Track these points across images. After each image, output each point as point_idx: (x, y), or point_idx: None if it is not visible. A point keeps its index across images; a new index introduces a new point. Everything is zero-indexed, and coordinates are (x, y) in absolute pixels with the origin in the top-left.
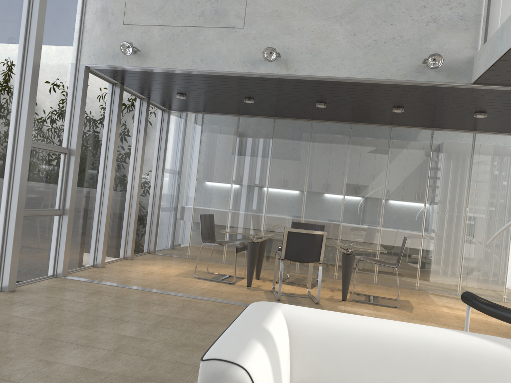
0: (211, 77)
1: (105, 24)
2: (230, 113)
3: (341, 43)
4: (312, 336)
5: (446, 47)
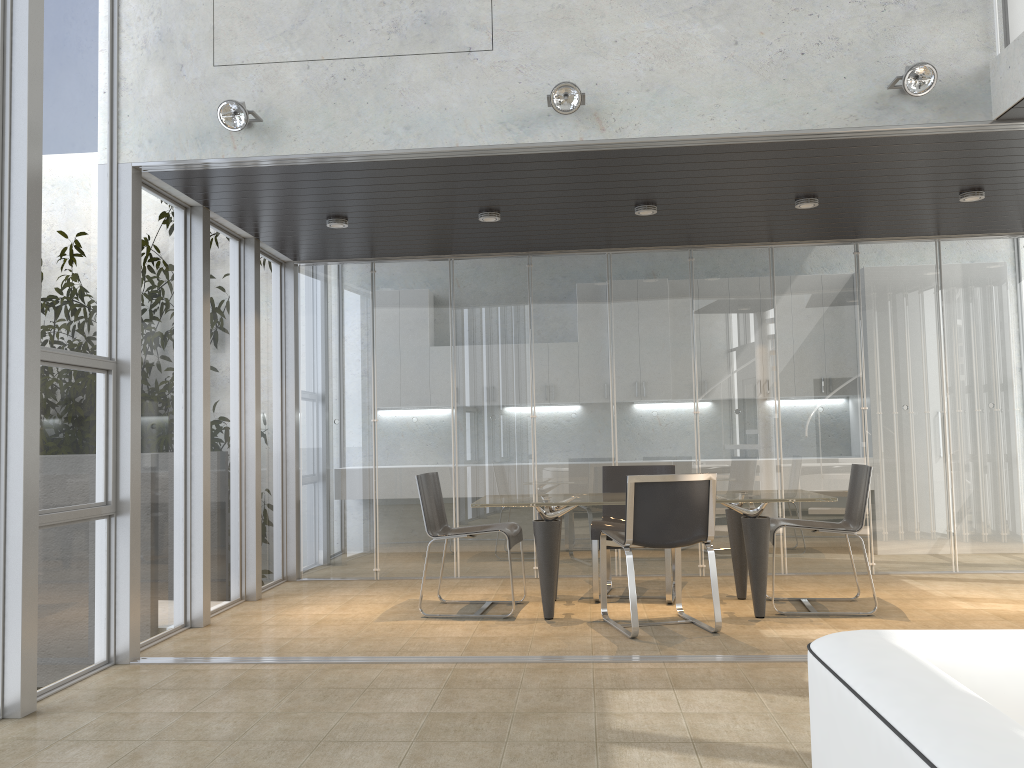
0: (424, 166)
1: (169, 70)
2: (433, 255)
3: (710, 62)
4: (1023, 700)
5: (931, 52)
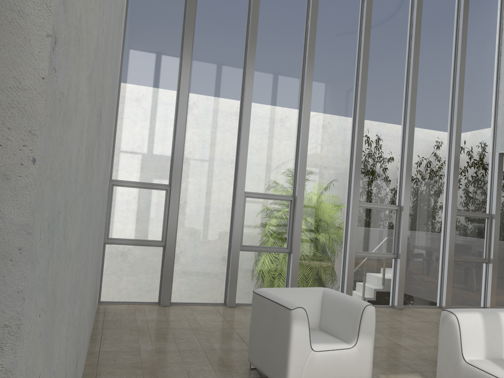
0: None
1: None
2: None
3: None
4: None
5: None
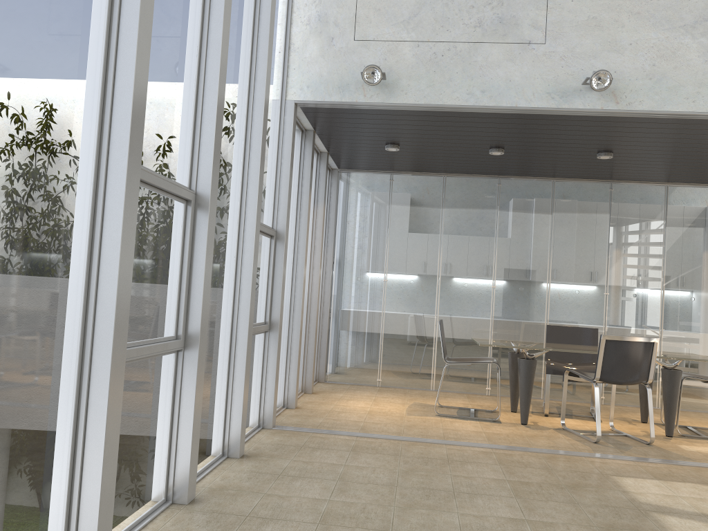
0: (483, 117)
1: (324, 40)
2: (434, 172)
3: (695, 63)
4: None
5: None
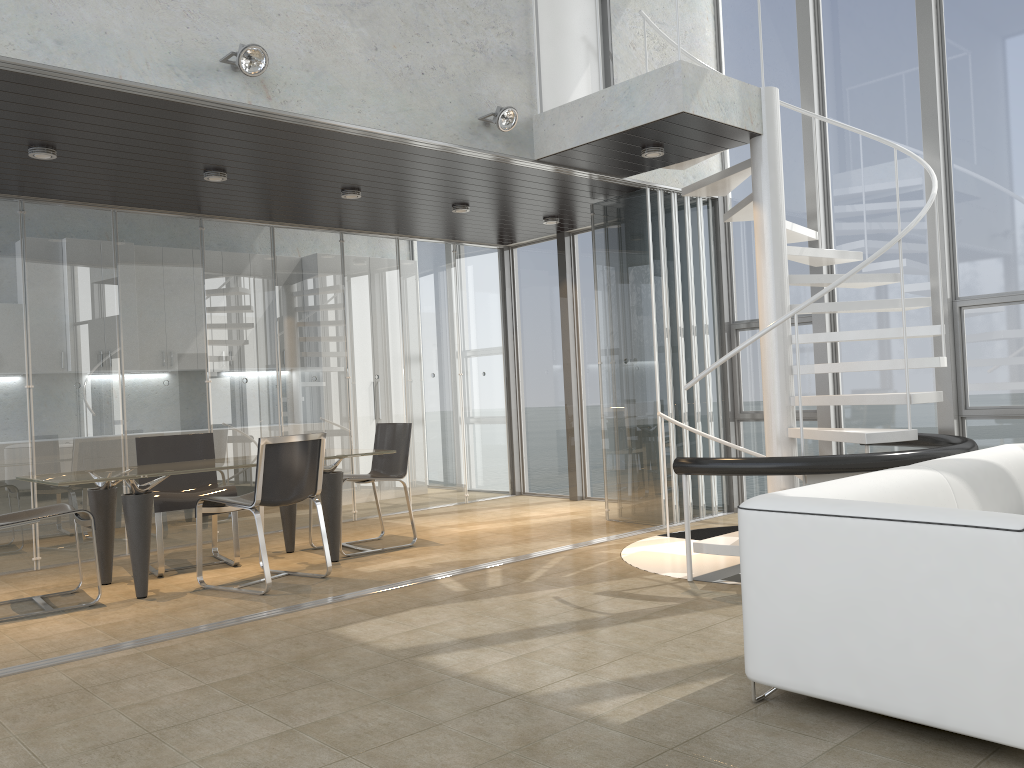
0: (51, 88)
1: None
2: None
3: (357, 60)
4: None
5: (501, 98)
